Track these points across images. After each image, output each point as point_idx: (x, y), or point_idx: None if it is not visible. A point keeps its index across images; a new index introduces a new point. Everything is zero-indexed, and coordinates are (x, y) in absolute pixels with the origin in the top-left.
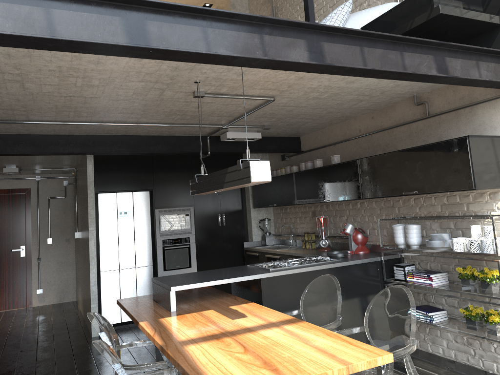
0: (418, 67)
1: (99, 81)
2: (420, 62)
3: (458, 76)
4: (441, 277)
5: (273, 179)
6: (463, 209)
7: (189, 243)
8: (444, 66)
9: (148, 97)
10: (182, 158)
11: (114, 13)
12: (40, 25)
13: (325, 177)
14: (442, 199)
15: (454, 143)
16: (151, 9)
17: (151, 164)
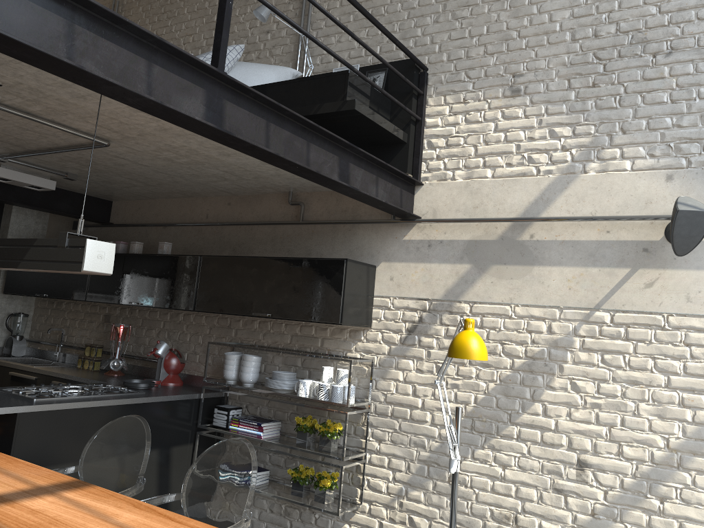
0: (321, 166)
1: None
2: (325, 160)
3: (359, 189)
4: (273, 427)
5: None
6: (316, 344)
7: None
8: (347, 173)
9: None
10: None
11: None
12: None
13: (145, 269)
14: (294, 328)
15: (330, 264)
16: None
17: None
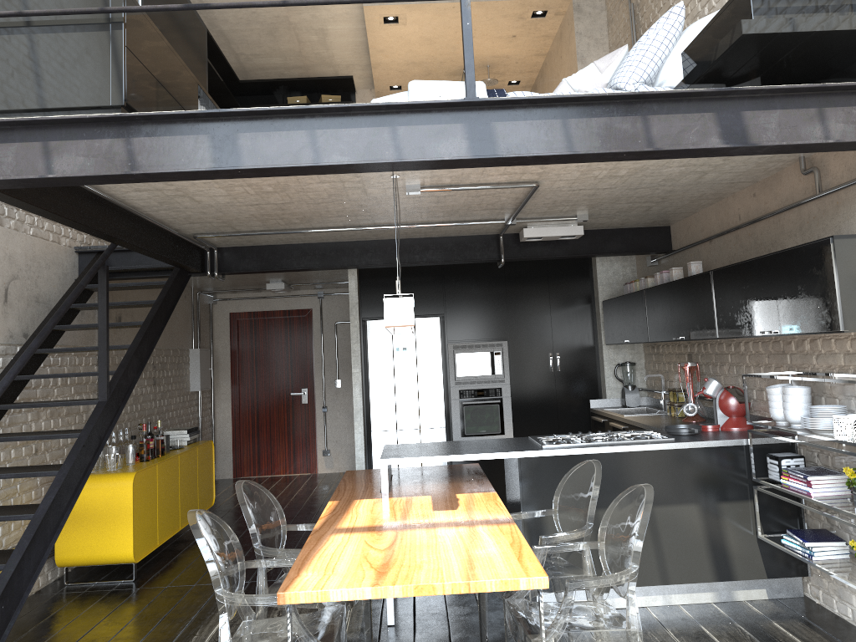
0: (679, 137)
1: (271, 187)
2: (685, 127)
3: (759, 143)
4: (834, 482)
5: (624, 298)
6: None
7: (501, 398)
8: (739, 127)
9: (353, 197)
10: (490, 266)
11: (199, 131)
12: (121, 158)
13: (677, 298)
14: (844, 343)
15: (816, 249)
16: (243, 118)
17: (441, 277)
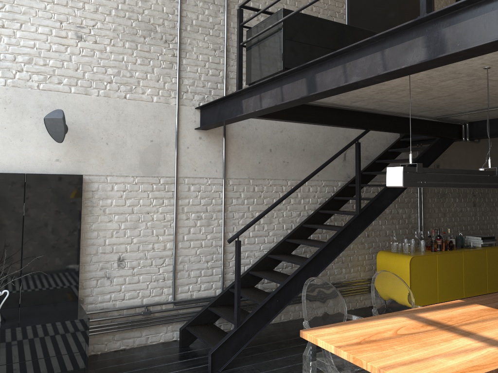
0: None
1: (418, 89)
2: None
3: None
4: None
5: None
6: None
7: None
8: None
9: (491, 84)
10: None
11: (302, 77)
12: (279, 97)
13: None
14: None
15: None
16: (317, 64)
17: None
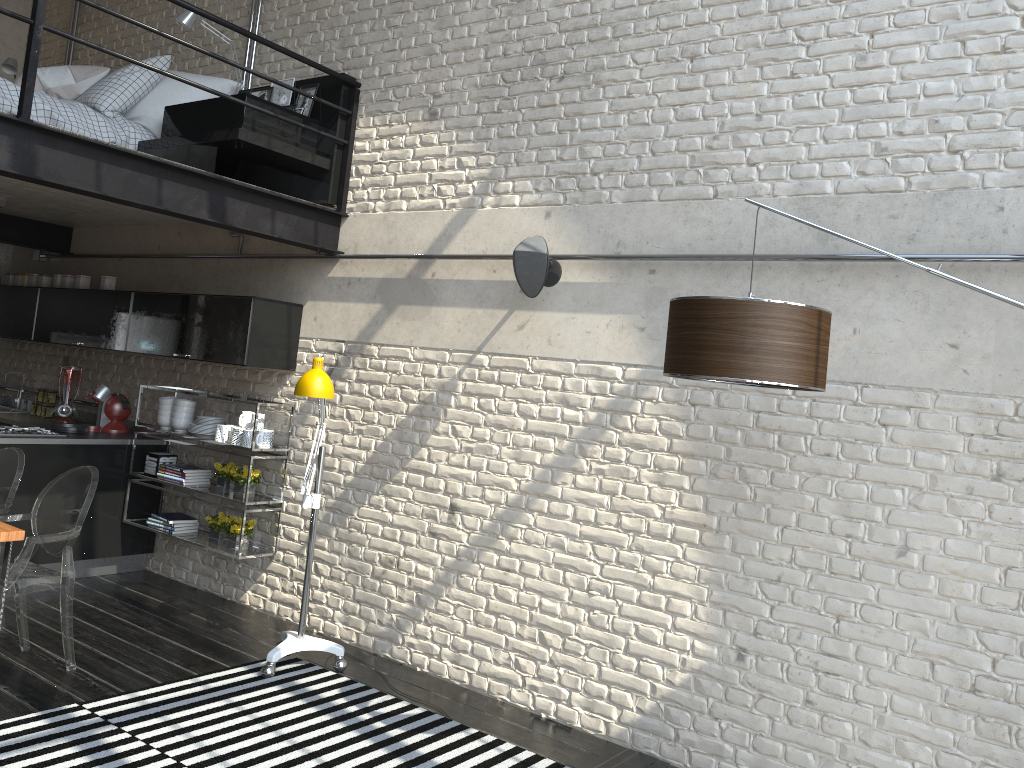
0: (181, 202)
1: None
2: (186, 196)
3: (234, 225)
4: (201, 474)
5: (5, 289)
6: (249, 389)
7: None
8: (222, 208)
9: None
10: None
11: None
12: None
13: (85, 306)
14: (231, 372)
15: (240, 303)
16: None
17: None
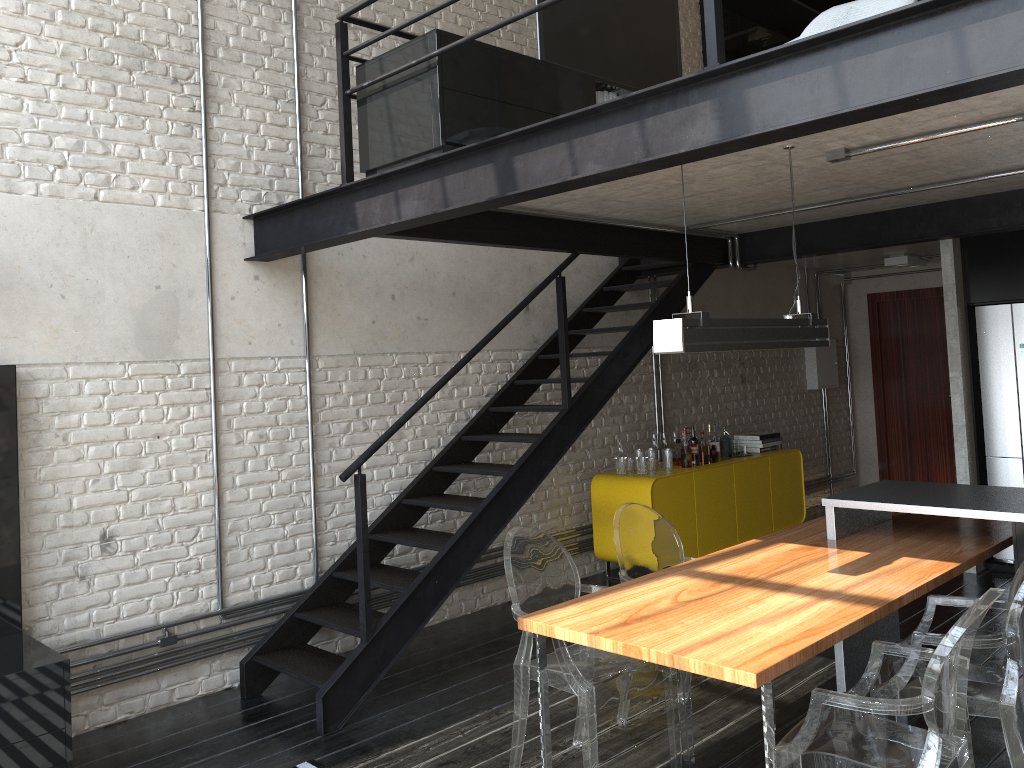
0: (1016, 49)
1: (673, 180)
2: None
3: None
4: None
5: None
6: None
7: None
8: None
9: (788, 172)
10: None
11: (486, 161)
12: (438, 198)
13: None
14: None
15: None
16: (517, 139)
17: None
